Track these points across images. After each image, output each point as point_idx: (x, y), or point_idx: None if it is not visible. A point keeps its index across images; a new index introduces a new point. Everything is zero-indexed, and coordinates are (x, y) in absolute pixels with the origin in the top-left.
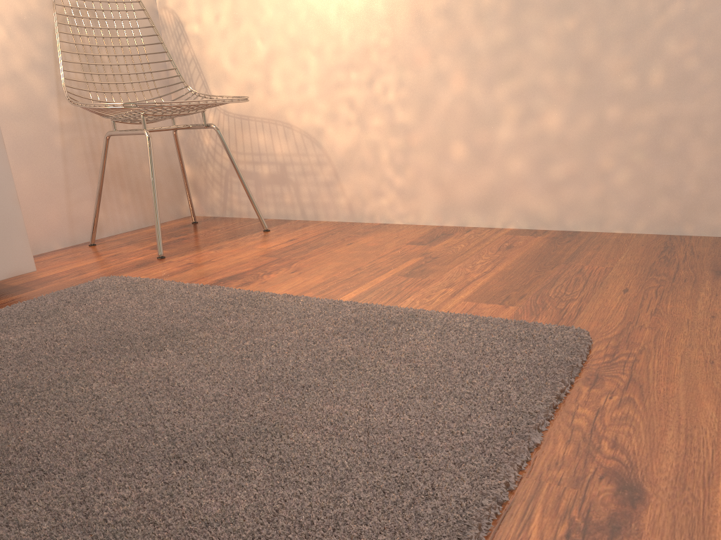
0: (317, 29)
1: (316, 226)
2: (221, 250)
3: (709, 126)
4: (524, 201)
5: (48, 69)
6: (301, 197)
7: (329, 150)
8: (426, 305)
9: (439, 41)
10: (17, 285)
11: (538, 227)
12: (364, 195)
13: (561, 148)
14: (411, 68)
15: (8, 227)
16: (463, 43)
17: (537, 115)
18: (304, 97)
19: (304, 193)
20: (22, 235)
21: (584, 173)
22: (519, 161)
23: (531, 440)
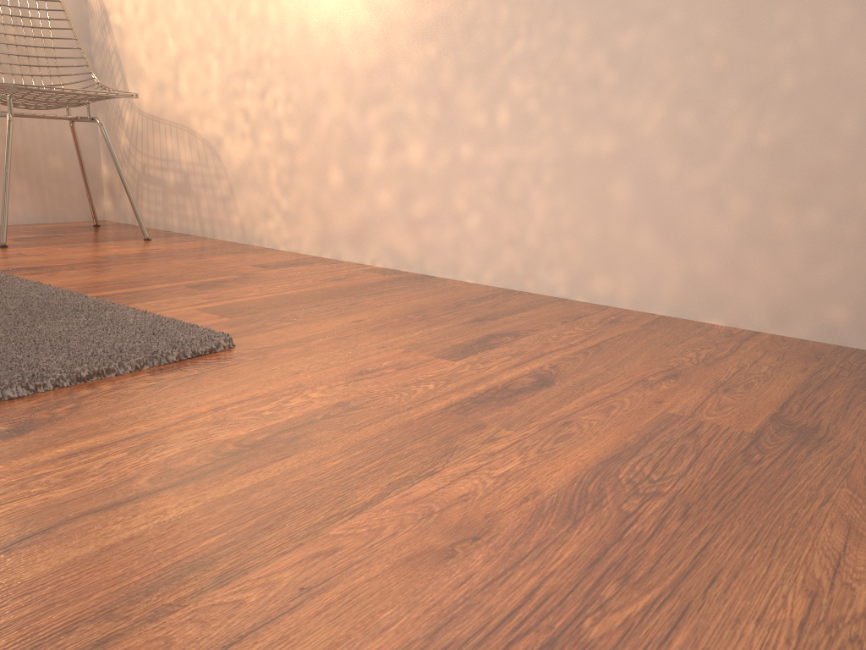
0: (220, 32)
1: (203, 242)
2: (70, 248)
3: (547, 175)
4: (391, 238)
5: None
6: (201, 212)
7: (226, 163)
8: (154, 307)
9: (321, 56)
10: None
11: (402, 268)
12: (255, 216)
13: (422, 183)
14: (297, 83)
15: None
16: (342, 61)
17: (402, 146)
18: (207, 103)
19: (204, 207)
20: None
21: (442, 213)
22: (387, 194)
23: (5, 393)
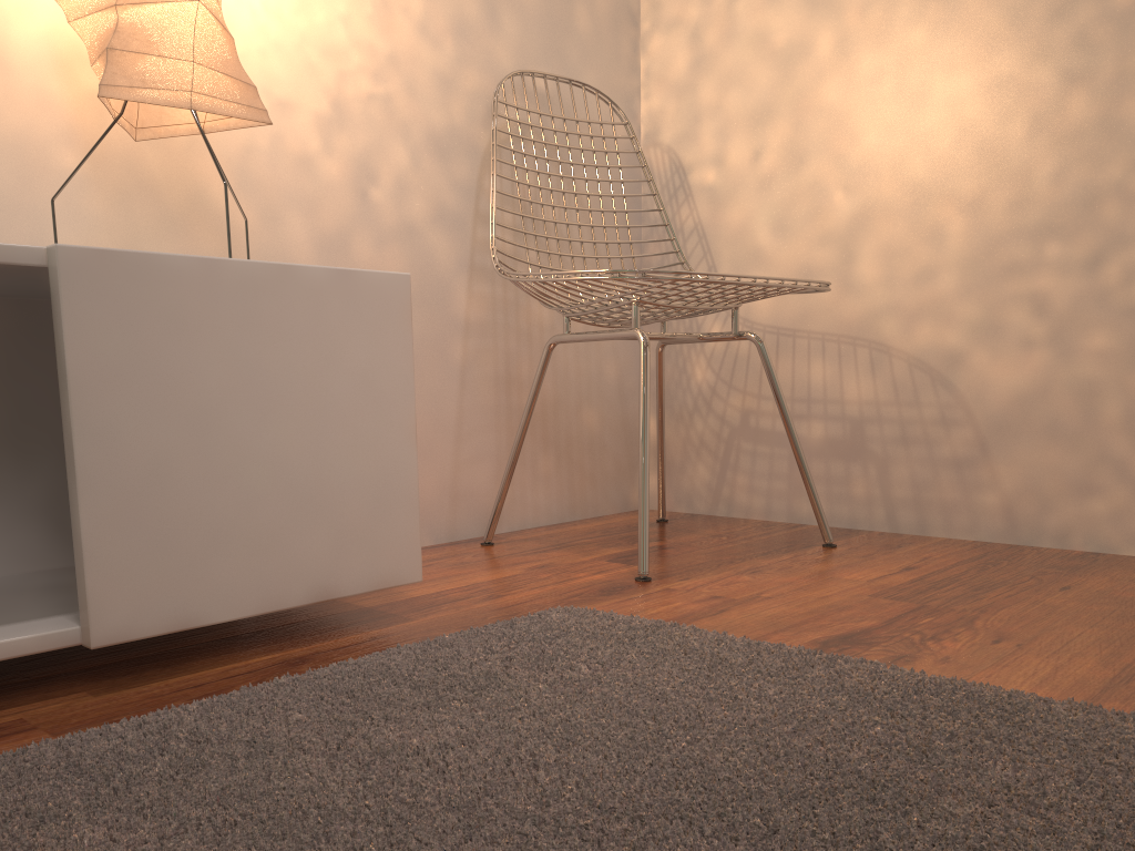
0: (976, 165)
1: (932, 545)
2: (764, 576)
3: None
4: None
5: (463, 225)
6: (891, 487)
7: (972, 397)
8: None
9: None
10: (371, 606)
11: None
12: (1047, 491)
13: None
14: None
15: (388, 485)
16: None
17: None
18: (926, 293)
19: (899, 479)
20: (410, 506)
21: None
22: None
23: None
